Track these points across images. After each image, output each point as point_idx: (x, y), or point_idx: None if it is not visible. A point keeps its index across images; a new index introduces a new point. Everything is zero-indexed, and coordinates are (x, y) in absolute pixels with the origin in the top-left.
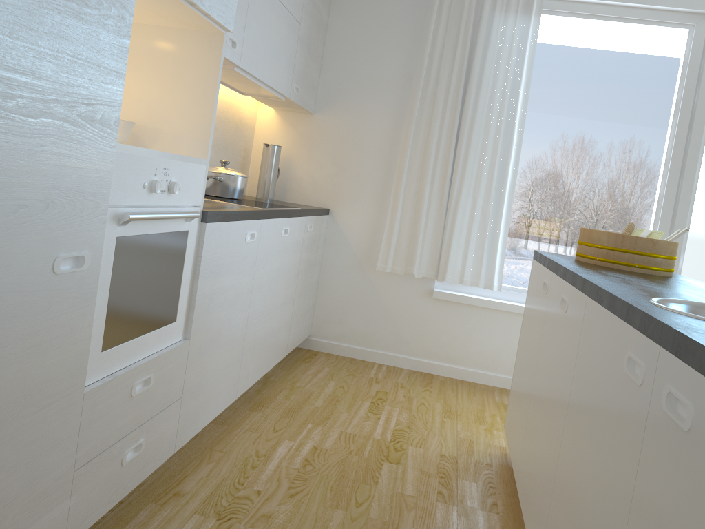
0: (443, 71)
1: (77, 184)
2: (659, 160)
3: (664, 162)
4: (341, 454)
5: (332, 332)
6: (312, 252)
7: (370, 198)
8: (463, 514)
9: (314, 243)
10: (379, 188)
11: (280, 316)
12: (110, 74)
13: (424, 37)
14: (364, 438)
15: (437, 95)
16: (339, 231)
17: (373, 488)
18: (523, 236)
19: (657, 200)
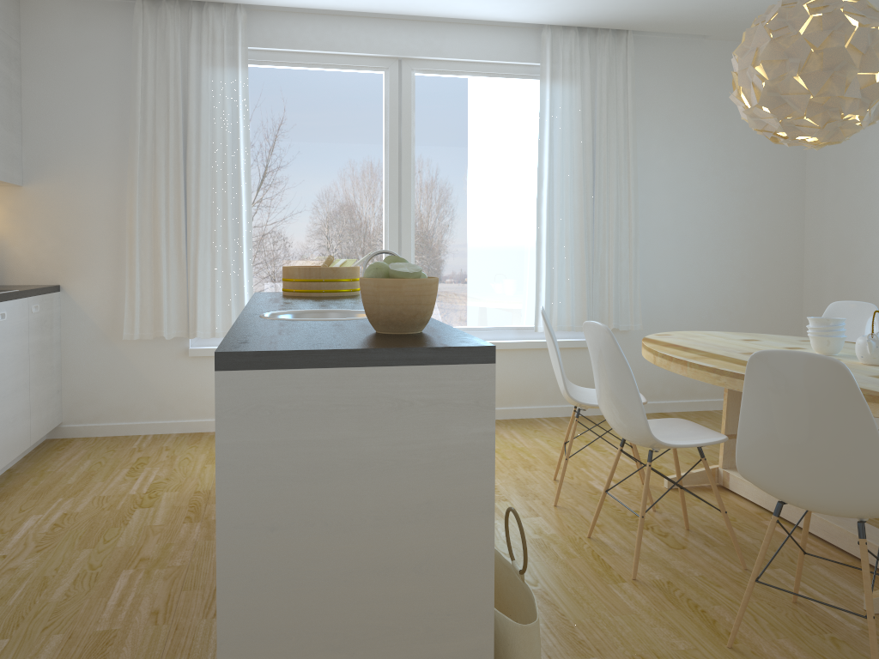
0: (160, 129)
1: None
2: (380, 192)
3: (384, 193)
4: (92, 512)
5: (86, 414)
6: (45, 333)
7: (104, 267)
8: (205, 525)
9: (45, 324)
10: (113, 255)
11: (14, 404)
12: None
13: (133, 96)
14: (119, 496)
15: (157, 153)
16: (75, 307)
17: (123, 528)
18: (271, 280)
19: (384, 228)
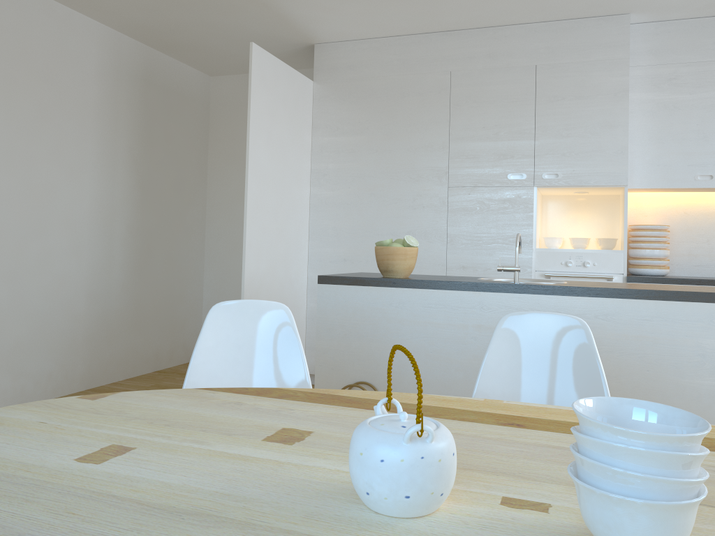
0: None
1: (512, 262)
2: None
3: None
4: None
5: None
6: None
7: None
8: None
9: None
10: None
11: None
12: (523, 226)
13: None
14: None
15: None
16: None
17: None
18: None
19: None
